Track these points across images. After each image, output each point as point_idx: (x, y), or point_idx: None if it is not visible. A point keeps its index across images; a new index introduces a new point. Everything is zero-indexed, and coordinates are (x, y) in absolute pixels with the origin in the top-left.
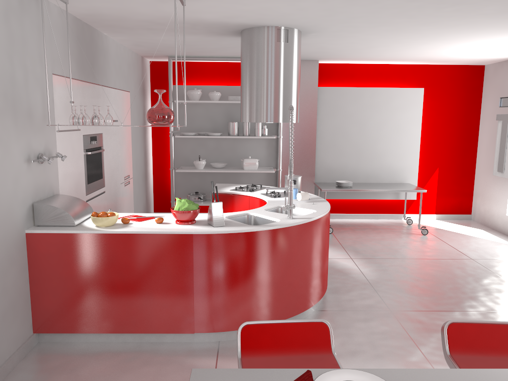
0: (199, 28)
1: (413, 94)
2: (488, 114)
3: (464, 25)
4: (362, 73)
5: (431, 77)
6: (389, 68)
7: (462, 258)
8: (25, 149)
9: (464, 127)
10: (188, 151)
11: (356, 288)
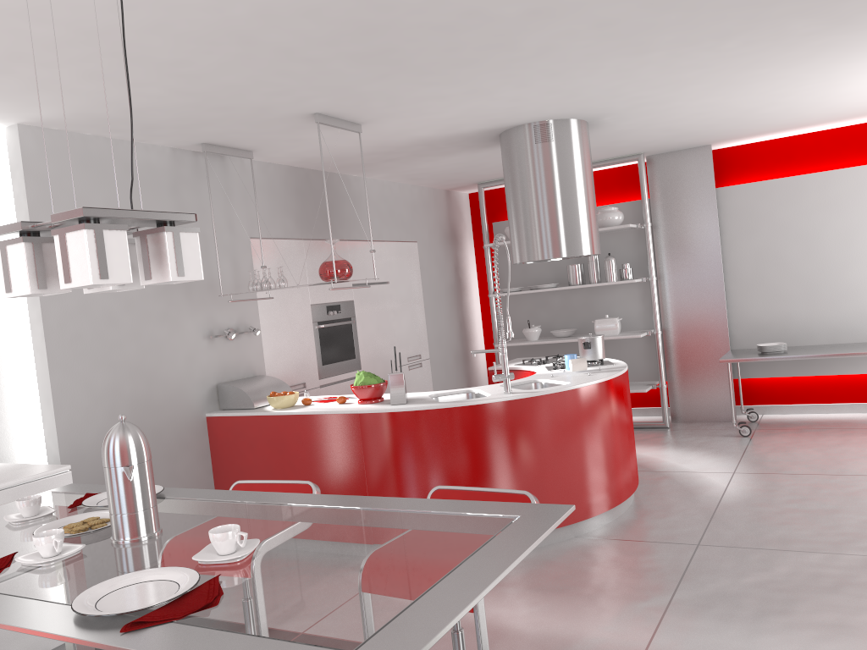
0: (441, 146)
1: None
2: None
3: (825, 51)
4: (808, 149)
5: None
6: (863, 130)
7: None
8: (204, 324)
9: None
10: (524, 316)
11: (683, 513)
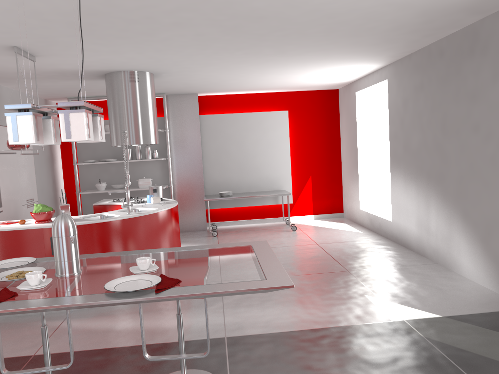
0: (68, 75)
1: (280, 116)
2: (344, 128)
3: (268, 62)
4: (238, 101)
5: (296, 101)
6: (260, 96)
7: (310, 244)
8: None
9: (328, 140)
10: (93, 176)
11: None
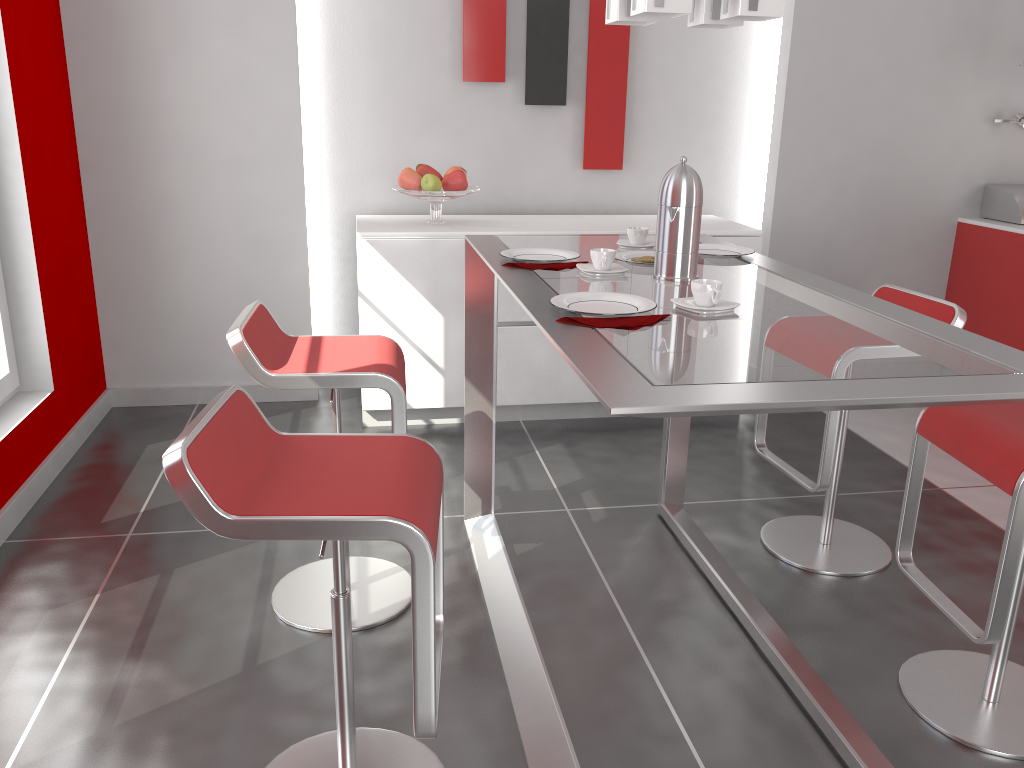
0: None
1: None
2: None
3: None
4: None
5: None
6: None
7: None
8: (991, 103)
9: None
10: None
11: None
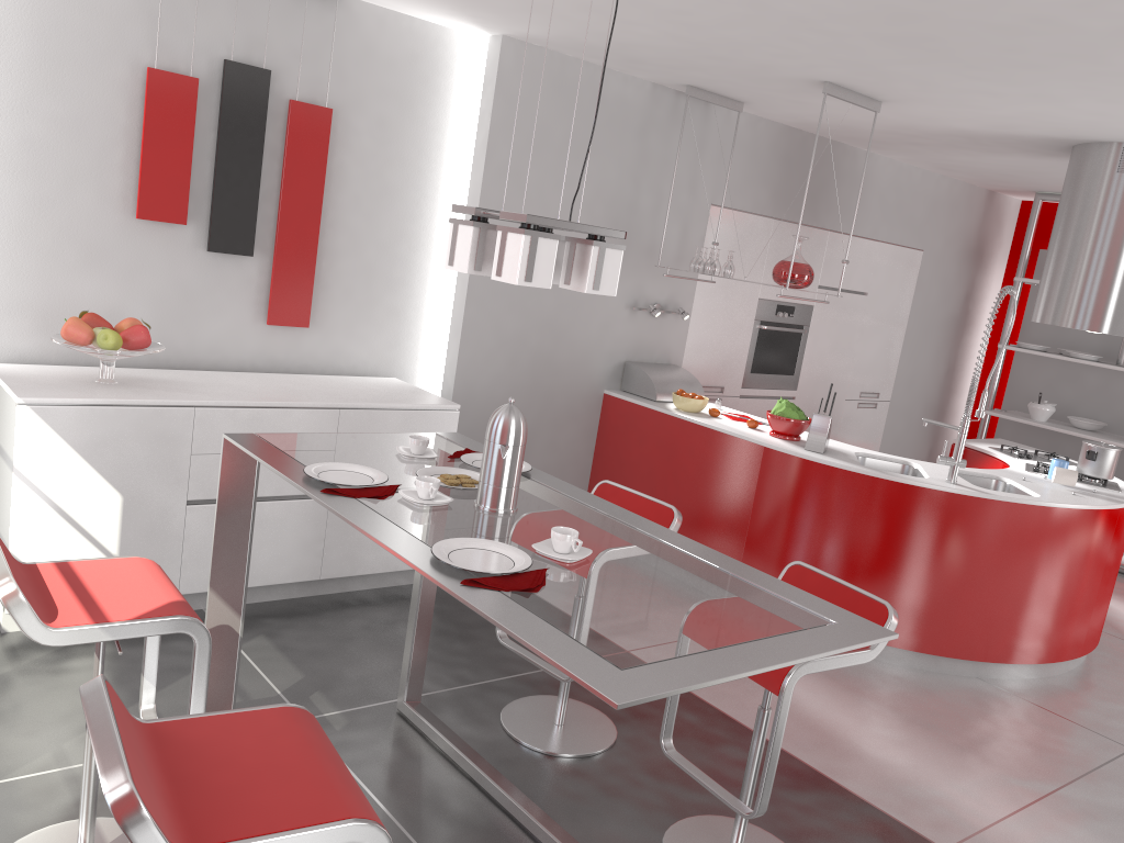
0: (987, 143)
1: None
2: None
3: None
4: None
5: None
6: None
7: None
8: (630, 292)
9: None
10: (1039, 384)
11: None
